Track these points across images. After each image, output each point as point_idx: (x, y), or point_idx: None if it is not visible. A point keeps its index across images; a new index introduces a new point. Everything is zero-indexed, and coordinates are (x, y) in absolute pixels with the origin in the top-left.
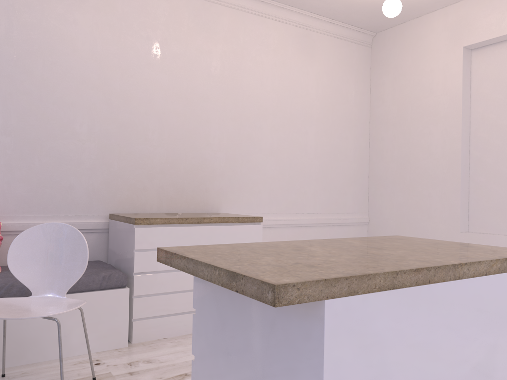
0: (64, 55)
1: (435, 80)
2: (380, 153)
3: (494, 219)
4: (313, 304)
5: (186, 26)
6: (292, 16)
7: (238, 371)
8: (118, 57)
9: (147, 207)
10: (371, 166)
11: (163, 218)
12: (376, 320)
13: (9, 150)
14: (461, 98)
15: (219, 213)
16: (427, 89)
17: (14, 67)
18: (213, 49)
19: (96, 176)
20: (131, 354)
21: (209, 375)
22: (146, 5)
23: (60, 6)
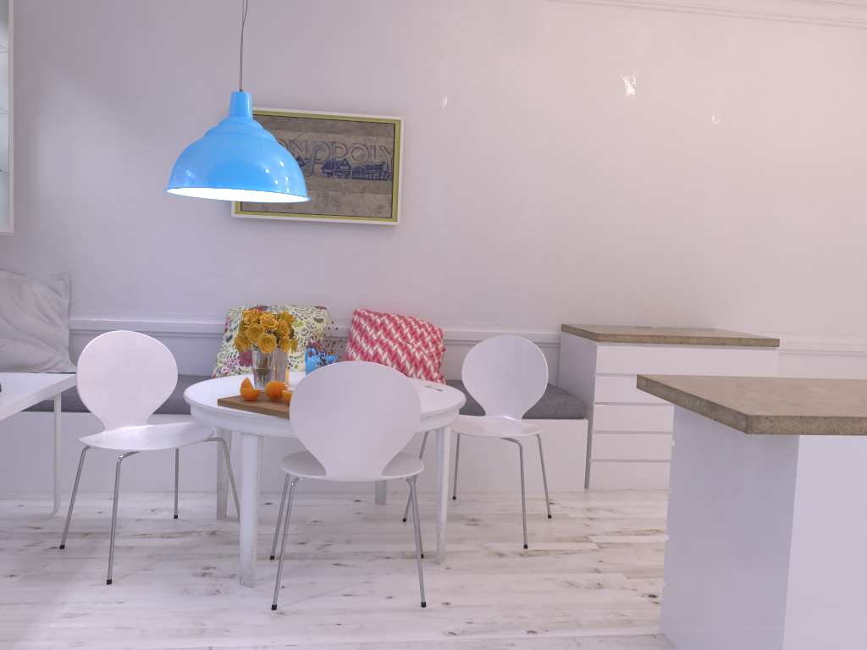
0: (512, 121)
1: None
2: None
3: None
4: (789, 438)
5: (675, 59)
6: (856, 12)
7: (716, 502)
8: (578, 115)
9: (609, 317)
10: None
11: (633, 335)
12: (860, 463)
13: (449, 244)
14: None
15: (713, 328)
16: None
17: (456, 143)
18: (715, 86)
19: (546, 275)
20: (588, 500)
21: (686, 507)
22: (618, 38)
23: (510, 58)
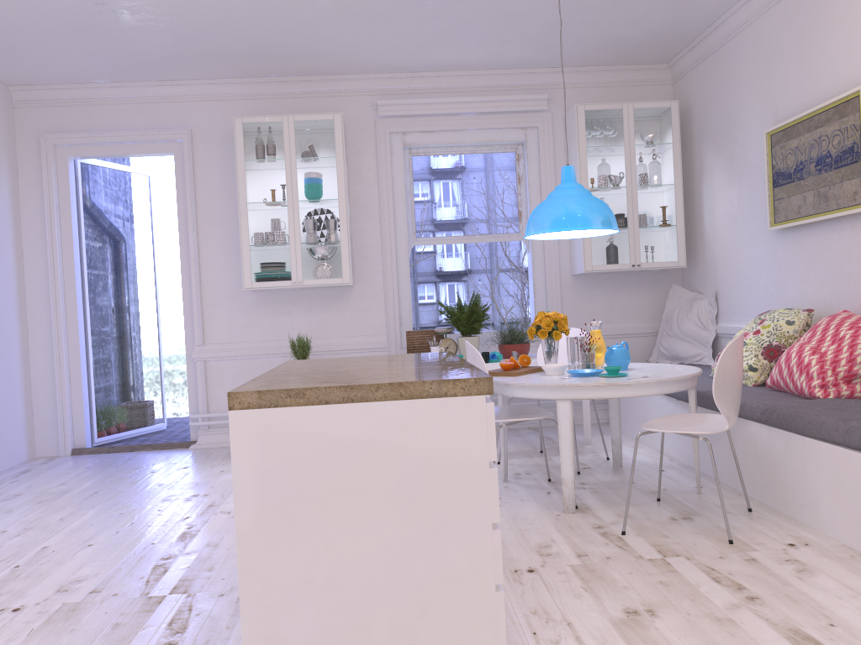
0: None
1: None
2: None
3: None
4: None
5: None
6: None
7: None
8: None
9: None
10: None
11: None
12: None
13: None
14: None
15: None
16: None
17: None
18: None
19: None
20: (837, 562)
21: None
22: None
23: None
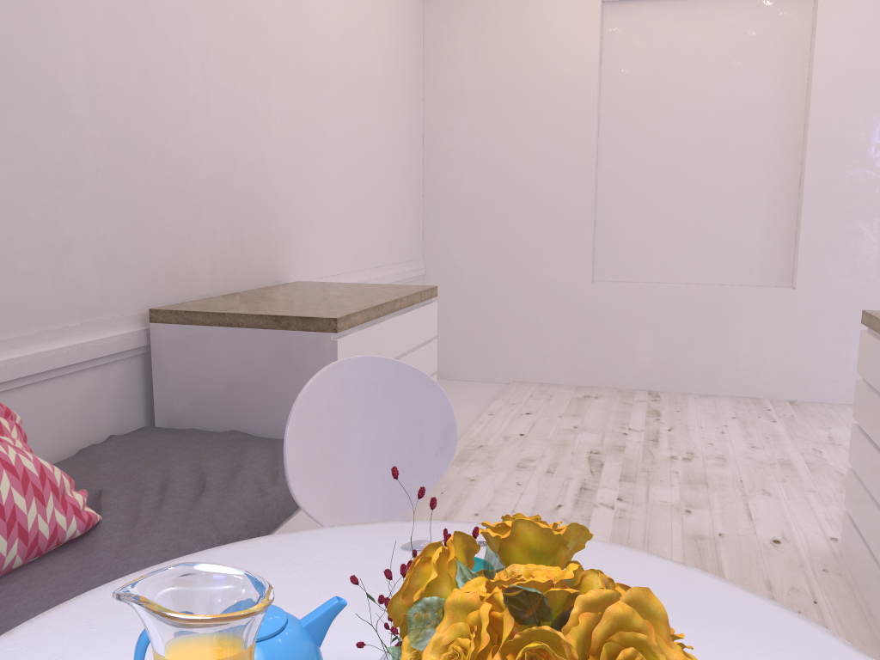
0: None
1: (552, 43)
2: (447, 156)
3: (632, 262)
4: None
5: None
6: None
7: None
8: None
9: (196, 284)
10: (428, 178)
11: (362, 312)
12: None
13: None
14: (596, 78)
15: (297, 282)
16: (537, 56)
17: None
18: None
19: (110, 215)
20: None
21: None
22: None
23: None
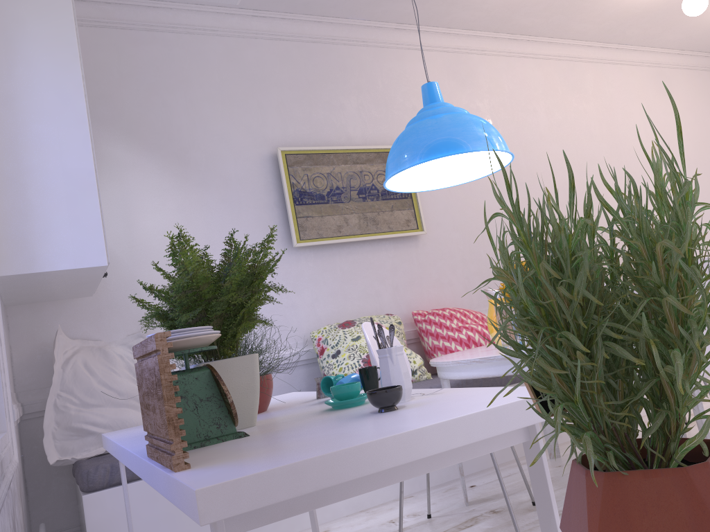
0: None
1: None
2: None
3: None
4: None
5: (560, 91)
6: (644, 56)
7: None
8: (516, 135)
9: None
10: None
11: None
12: None
13: (460, 245)
14: None
15: None
16: None
17: None
18: (587, 108)
19: None
20: None
21: None
22: (525, 79)
23: (464, 97)
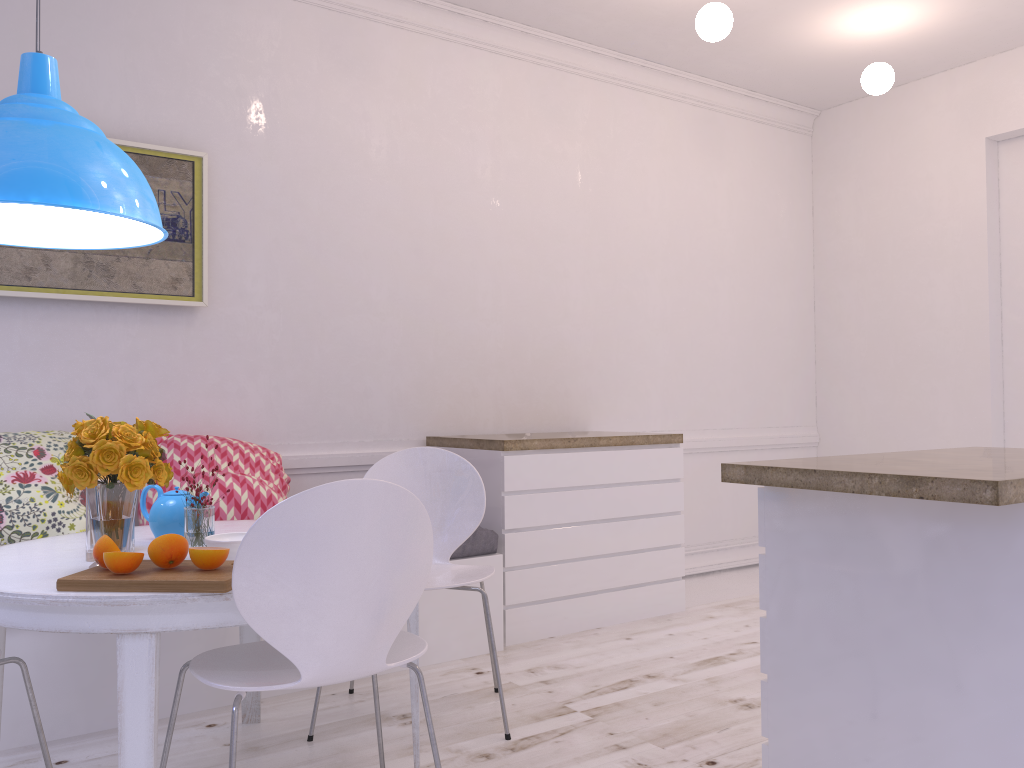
0: (350, 172)
1: (936, 194)
2: (836, 321)
3: None
4: (1014, 508)
5: (528, 115)
6: (688, 88)
7: (869, 613)
8: (429, 171)
9: (479, 424)
10: (820, 344)
11: (542, 440)
12: None
13: (276, 334)
14: (985, 224)
15: (589, 431)
16: (921, 210)
17: (280, 196)
18: (569, 151)
19: (402, 374)
20: (519, 659)
21: (803, 630)
22: (468, 83)
23: (343, 91)
